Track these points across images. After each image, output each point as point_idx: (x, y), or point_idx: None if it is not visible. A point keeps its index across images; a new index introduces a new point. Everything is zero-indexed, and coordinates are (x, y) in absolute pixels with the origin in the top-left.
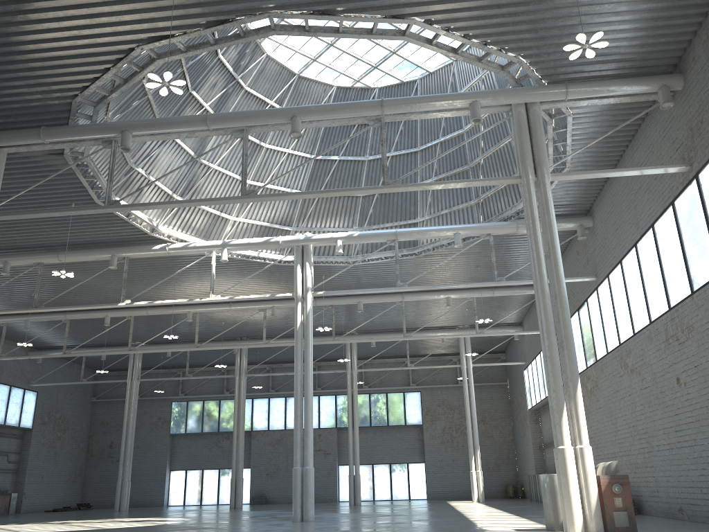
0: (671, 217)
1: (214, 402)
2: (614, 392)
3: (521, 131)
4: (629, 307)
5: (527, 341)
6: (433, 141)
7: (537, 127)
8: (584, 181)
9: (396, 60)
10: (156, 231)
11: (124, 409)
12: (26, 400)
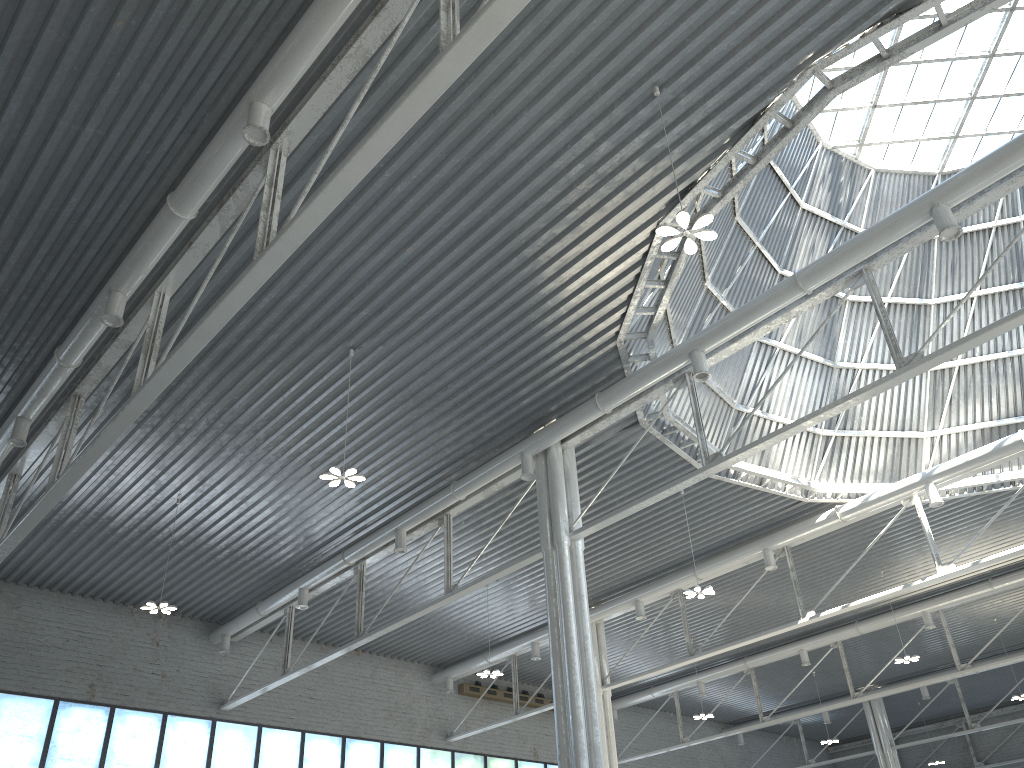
0: None
1: None
2: None
3: None
4: None
5: None
6: None
7: None
8: None
9: None
10: (811, 492)
11: None
12: None
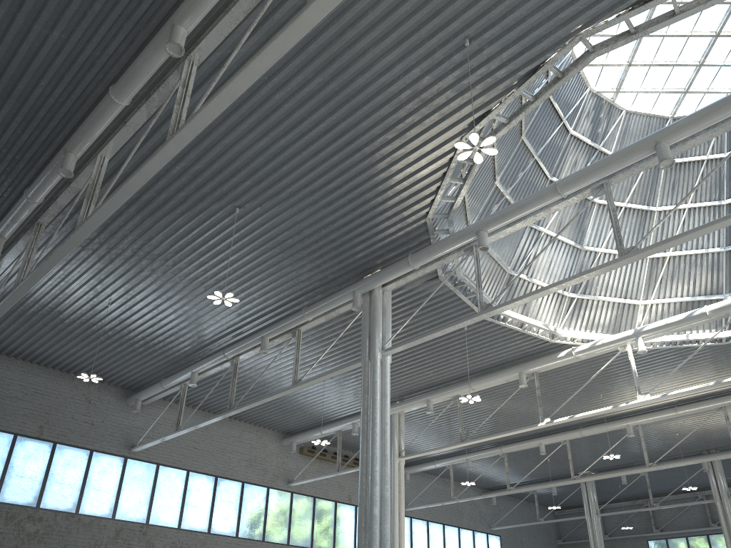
0: None
1: (700, 538)
2: None
3: None
4: None
5: None
6: None
7: None
8: None
9: None
10: (556, 336)
11: None
12: (491, 545)
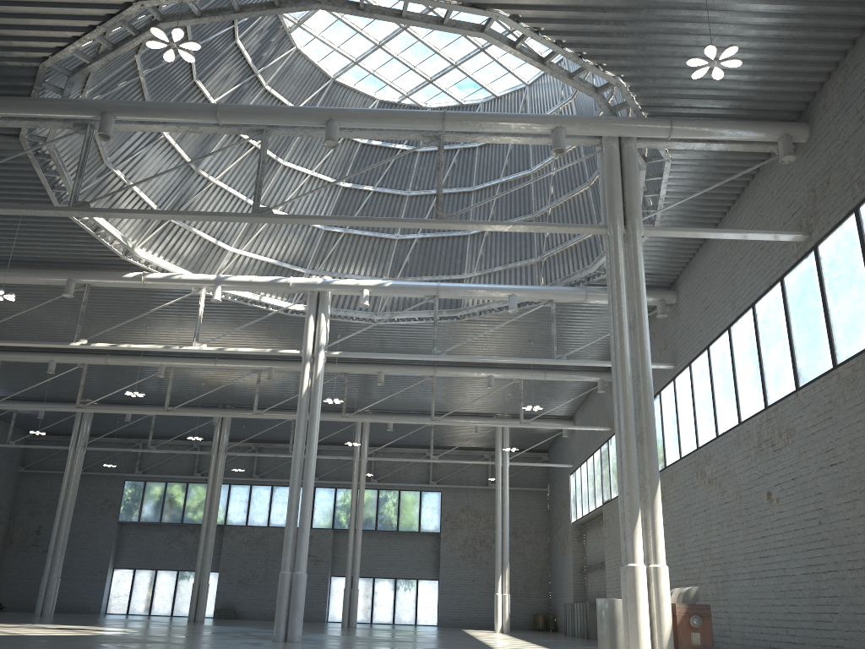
0: (778, 296)
1: (180, 484)
2: (685, 506)
3: (612, 171)
4: (714, 403)
5: (578, 439)
6: (492, 181)
7: (632, 167)
8: (672, 246)
9: (457, 76)
10: (131, 254)
11: (60, 485)
12: None
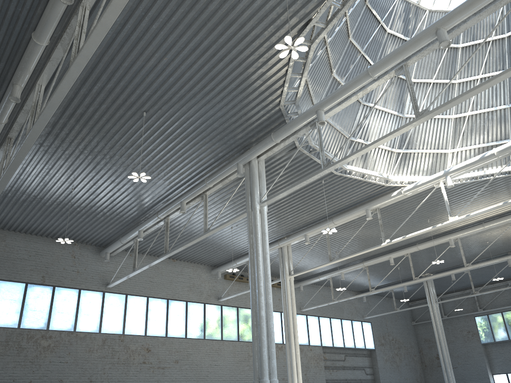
0: None
1: None
2: None
3: None
4: None
5: None
6: None
7: None
8: None
9: None
10: (389, 181)
11: None
12: (365, 329)
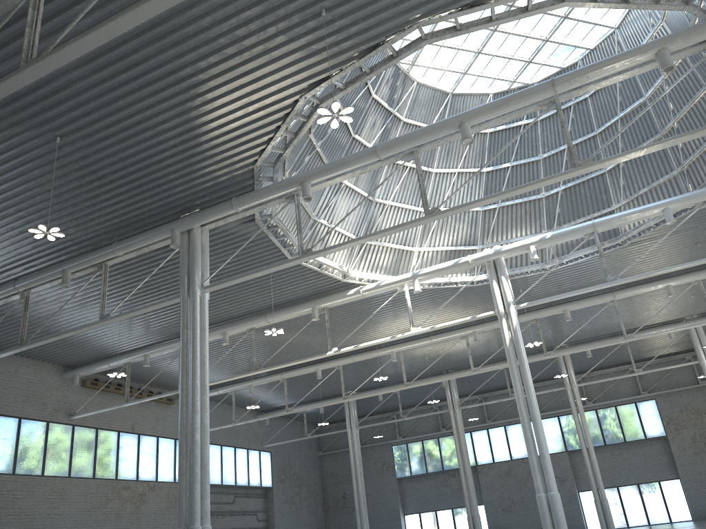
0: None
1: (432, 440)
2: None
3: None
4: None
5: None
6: (611, 120)
7: None
8: None
9: (550, 48)
10: (348, 276)
11: (349, 459)
12: (263, 461)
